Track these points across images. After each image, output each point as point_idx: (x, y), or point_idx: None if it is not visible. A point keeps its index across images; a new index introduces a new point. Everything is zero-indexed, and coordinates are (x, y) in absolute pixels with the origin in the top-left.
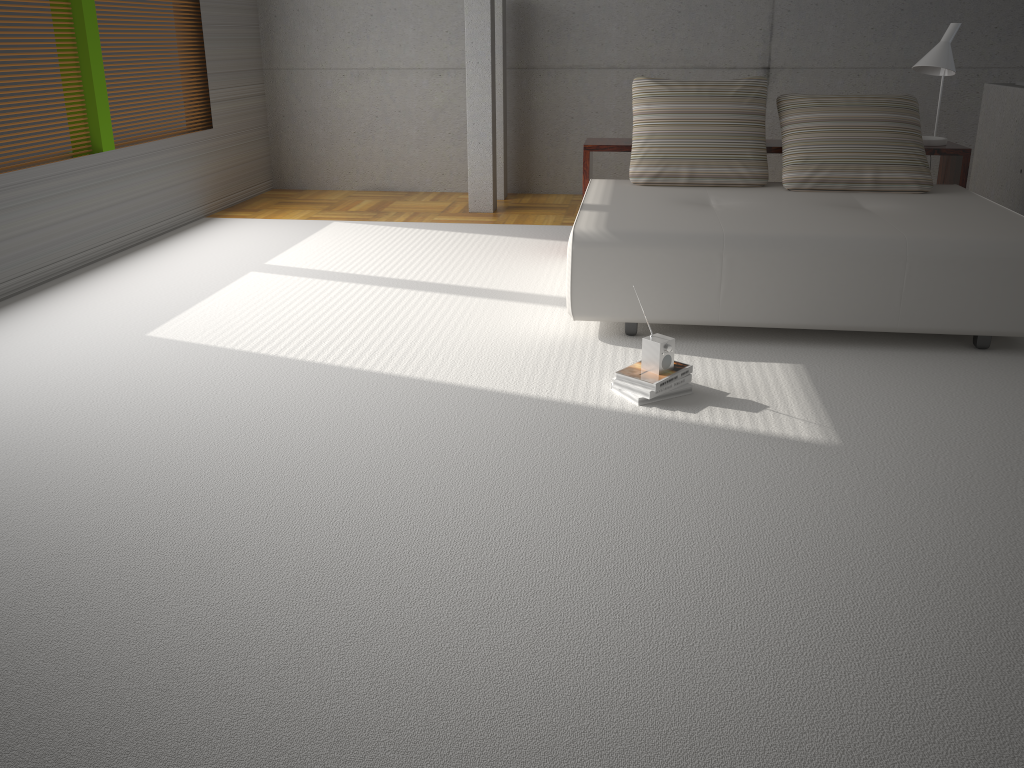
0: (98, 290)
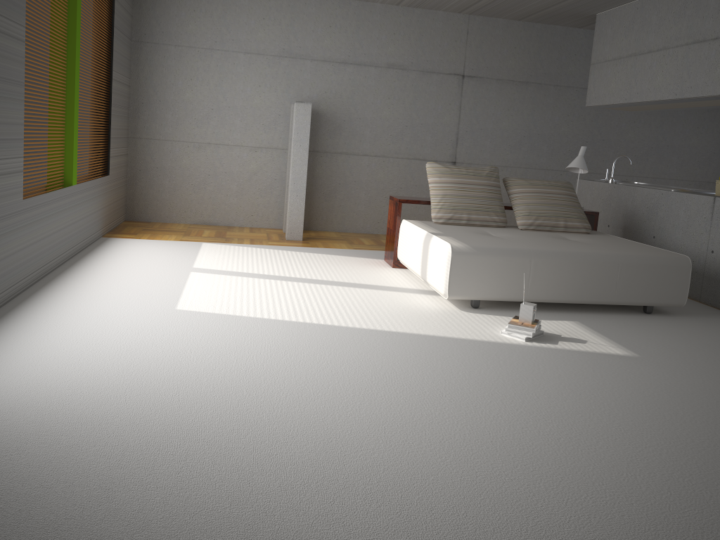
0: (95, 282)
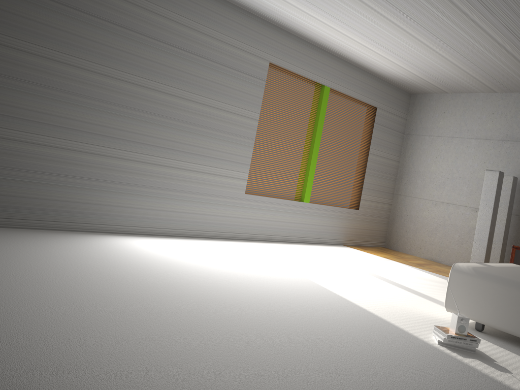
0: (275, 247)
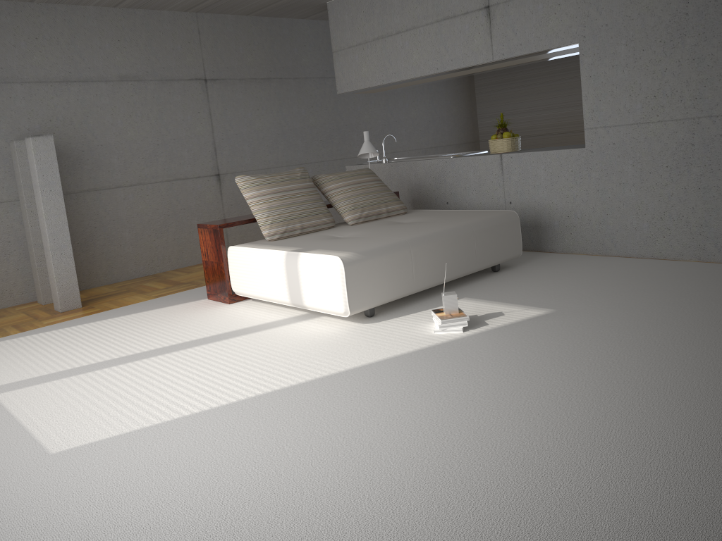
0: None
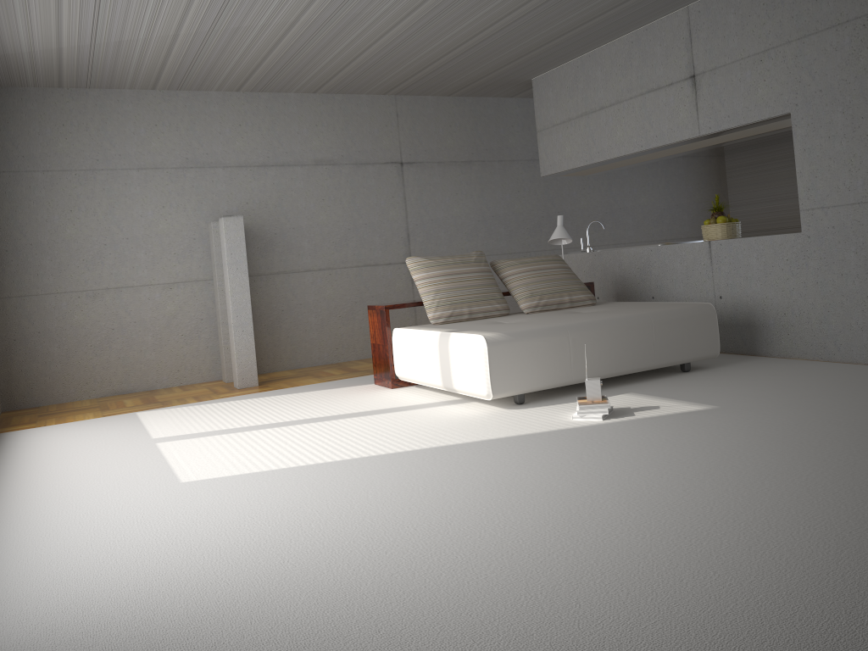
0: (38, 480)
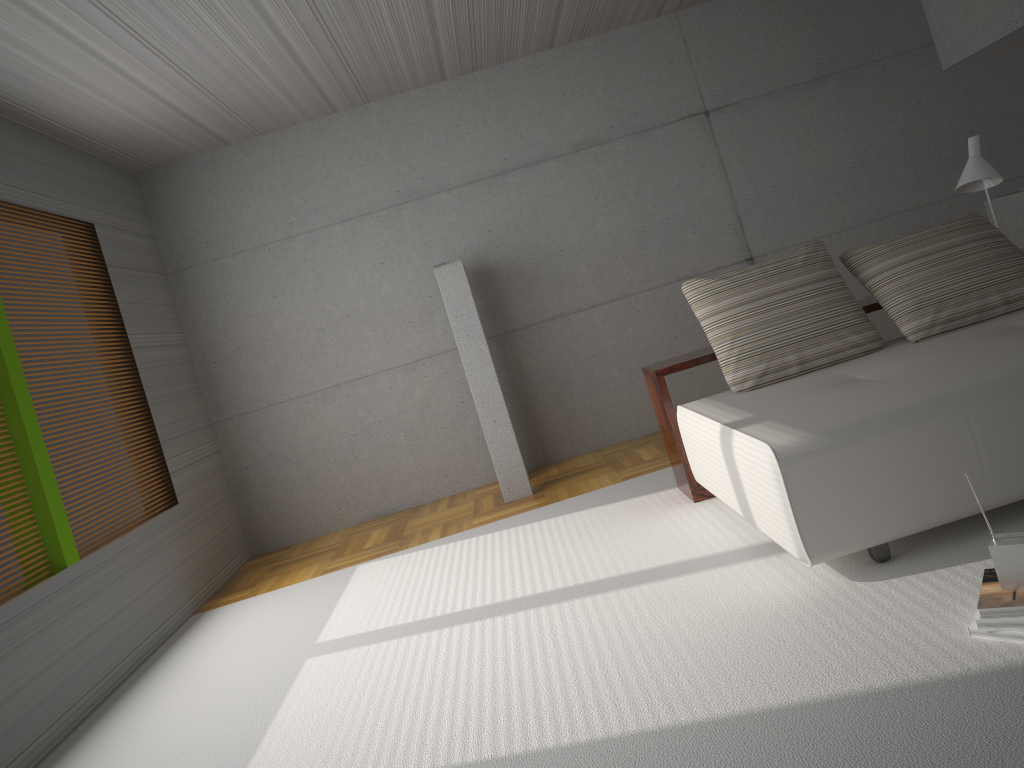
0: (110, 760)
